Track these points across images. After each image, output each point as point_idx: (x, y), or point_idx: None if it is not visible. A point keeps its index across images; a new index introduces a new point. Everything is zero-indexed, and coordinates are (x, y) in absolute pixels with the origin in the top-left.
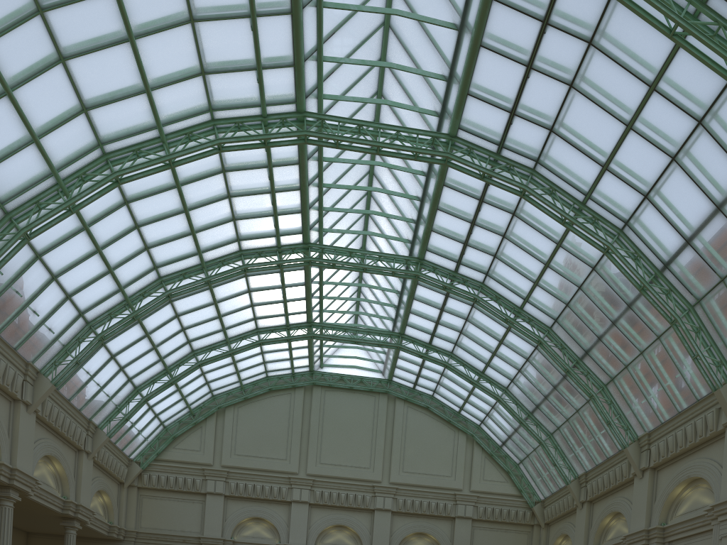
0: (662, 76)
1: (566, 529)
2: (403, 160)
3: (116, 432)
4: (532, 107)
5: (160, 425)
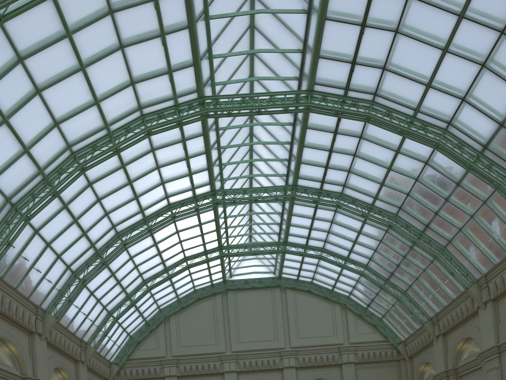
0: (468, 6)
1: (426, 358)
2: (274, 119)
3: (99, 344)
4: (368, 55)
5: (127, 335)
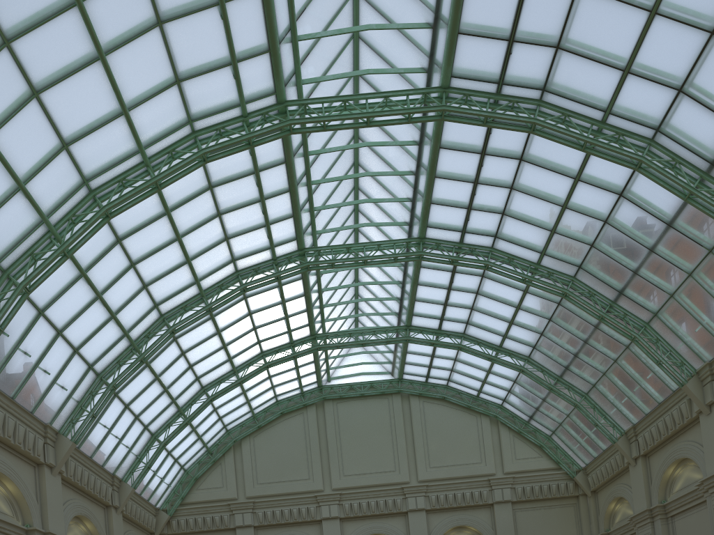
0: None
1: (619, 492)
2: (390, 137)
3: (140, 482)
4: (534, 26)
5: (181, 469)
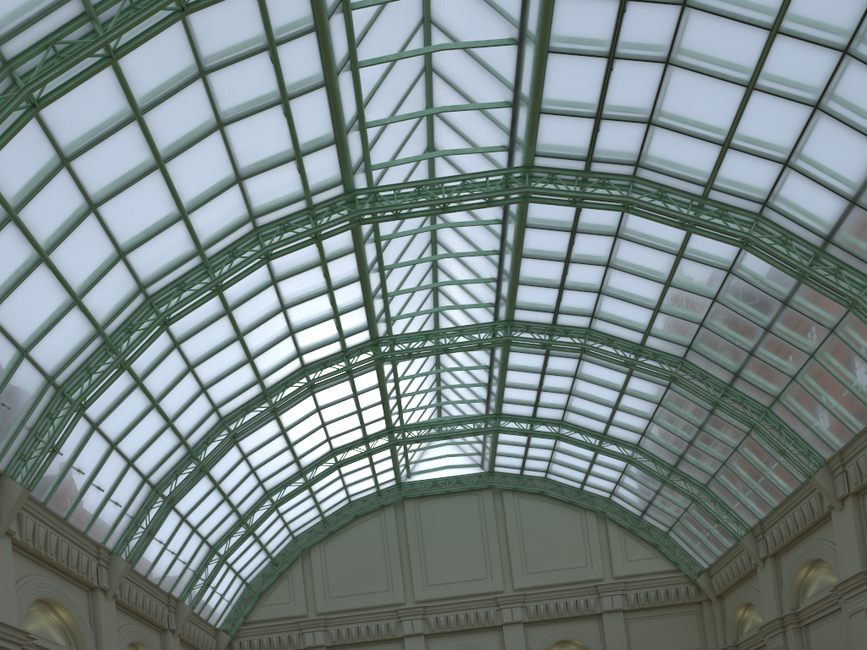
0: (785, 13)
1: (747, 597)
2: (471, 214)
3: (198, 601)
4: (622, 103)
5: (243, 583)
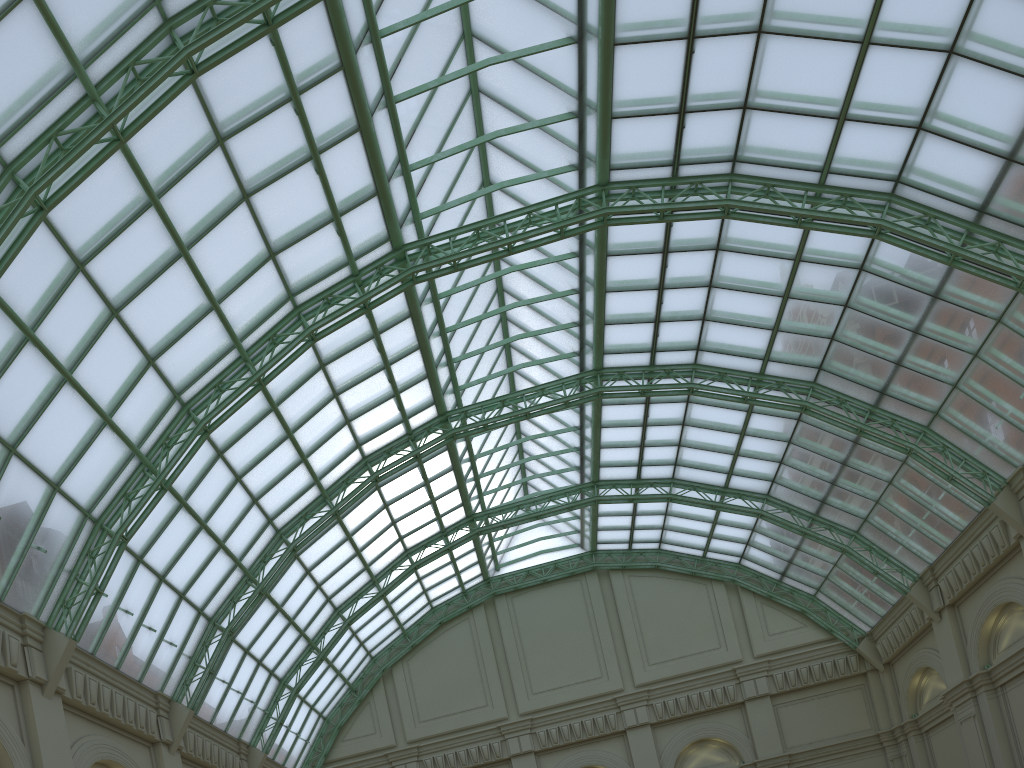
0: None
1: (923, 660)
2: (541, 252)
3: (272, 744)
4: (709, 89)
5: (319, 718)
